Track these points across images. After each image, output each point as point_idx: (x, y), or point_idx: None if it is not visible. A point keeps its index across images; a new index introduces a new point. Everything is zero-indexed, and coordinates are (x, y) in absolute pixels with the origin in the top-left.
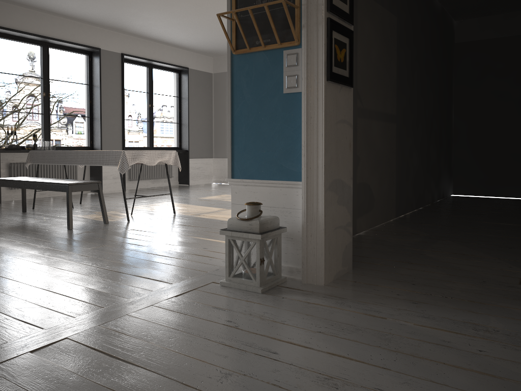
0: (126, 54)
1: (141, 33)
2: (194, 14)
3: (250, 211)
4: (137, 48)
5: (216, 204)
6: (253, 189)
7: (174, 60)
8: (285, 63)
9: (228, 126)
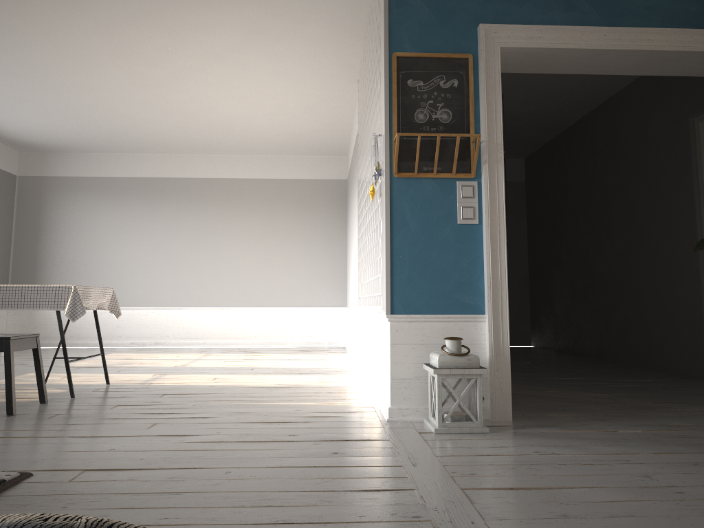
0: None
1: None
2: (74, 93)
3: (456, 346)
4: None
5: (126, 371)
6: (421, 325)
7: None
8: (460, 194)
9: (386, 255)
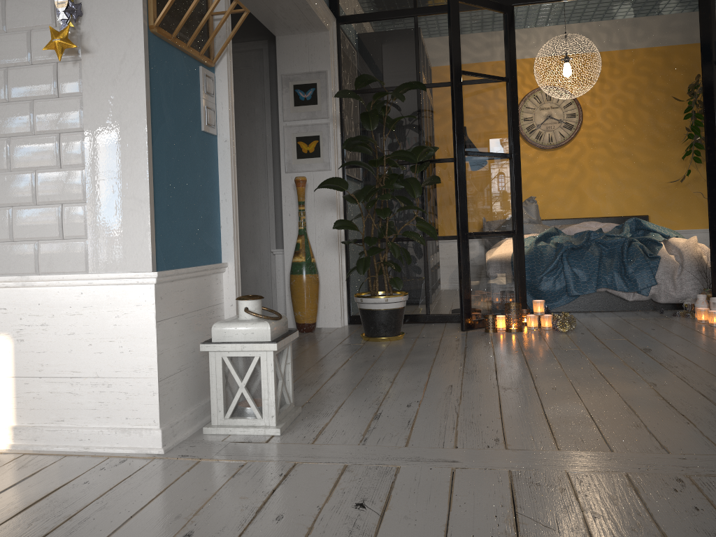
0: None
1: None
2: None
3: (261, 308)
4: None
5: None
6: (181, 286)
7: None
8: (204, 87)
9: (149, 167)
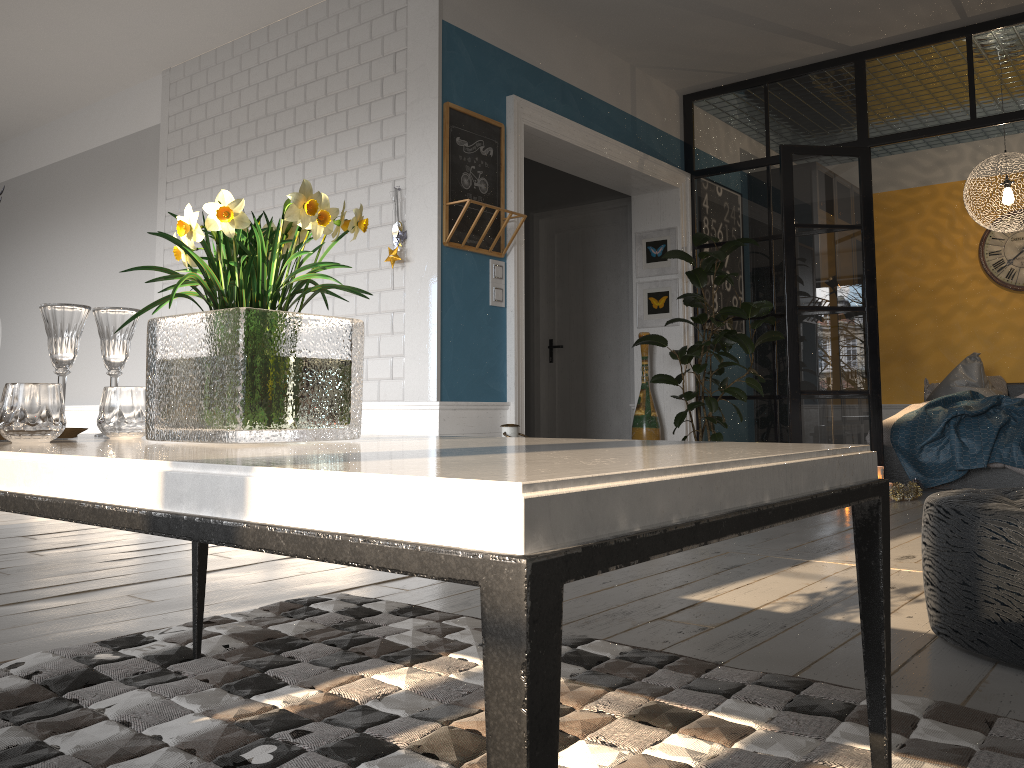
0: None
1: None
2: None
3: (517, 433)
4: None
5: None
6: (462, 414)
7: None
8: (493, 274)
9: (437, 334)
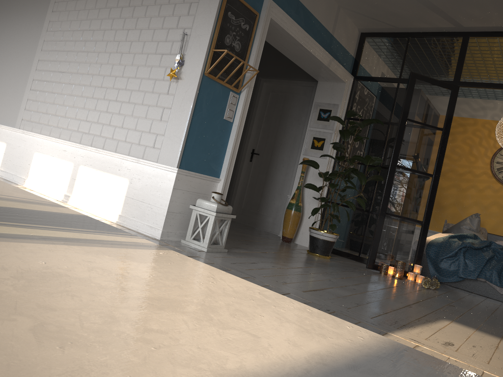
0: None
1: None
2: None
3: (220, 199)
4: None
5: None
6: (190, 179)
7: None
8: (230, 100)
9: (187, 127)
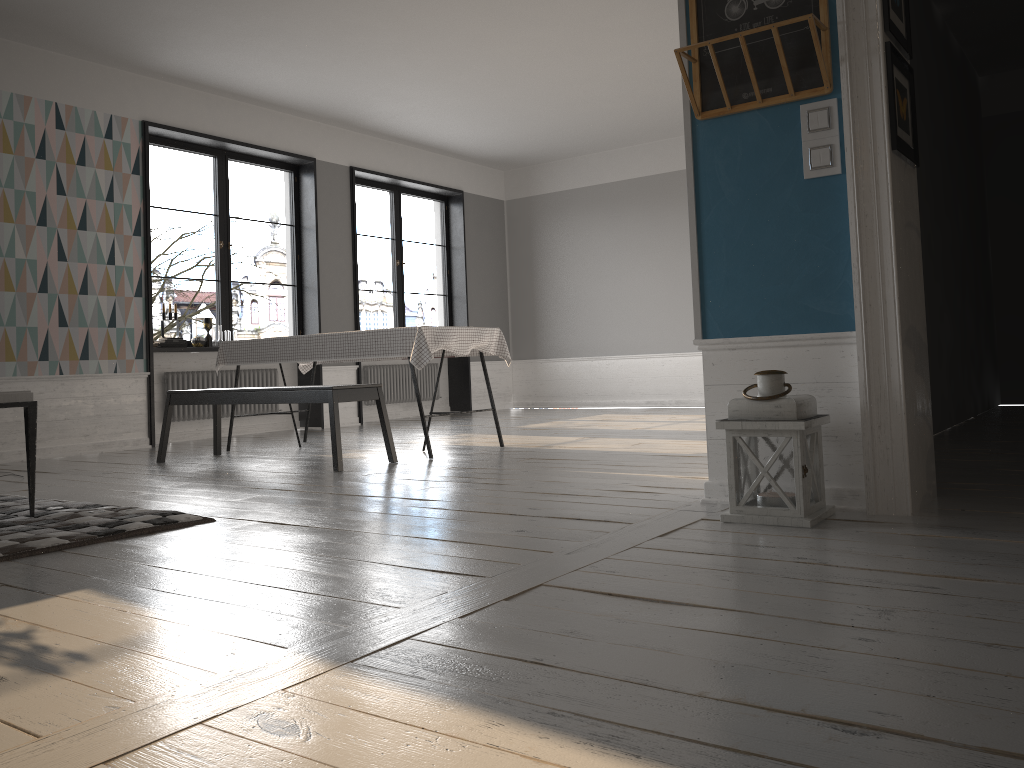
0: (359, 167)
1: (385, 128)
2: (495, 86)
3: (768, 385)
4: (376, 157)
5: (563, 433)
6: (749, 355)
7: (439, 178)
8: (805, 127)
9: (691, 247)
